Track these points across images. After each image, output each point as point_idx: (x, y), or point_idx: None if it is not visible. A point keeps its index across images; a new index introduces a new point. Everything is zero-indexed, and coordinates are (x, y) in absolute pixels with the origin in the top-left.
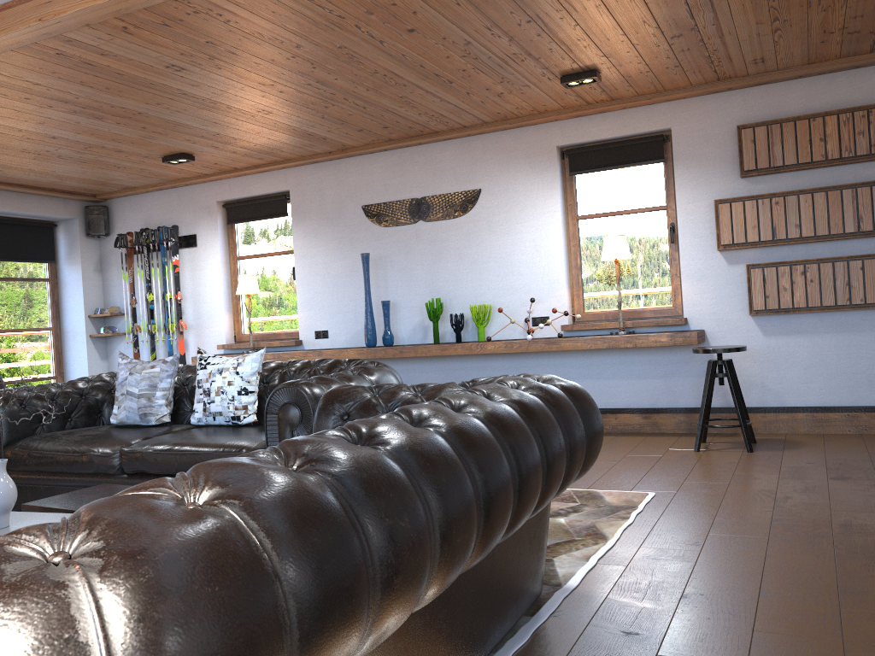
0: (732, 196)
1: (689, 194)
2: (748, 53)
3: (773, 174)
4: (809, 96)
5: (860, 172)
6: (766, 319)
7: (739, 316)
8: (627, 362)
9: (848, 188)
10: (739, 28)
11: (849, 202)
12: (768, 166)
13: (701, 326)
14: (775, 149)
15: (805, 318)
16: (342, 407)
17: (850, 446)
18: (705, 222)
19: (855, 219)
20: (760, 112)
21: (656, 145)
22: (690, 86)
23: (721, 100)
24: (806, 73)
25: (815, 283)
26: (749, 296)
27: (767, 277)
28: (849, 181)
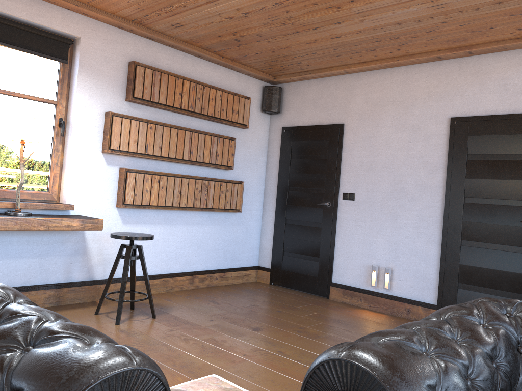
0: (118, 112)
1: (86, 99)
2: (187, 18)
3: (145, 106)
4: (172, 61)
5: (189, 122)
6: (126, 211)
7: (108, 207)
8: (5, 242)
9: (187, 130)
10: (226, 5)
11: (188, 140)
12: (150, 99)
13: (80, 212)
14: (155, 89)
15: (149, 212)
16: (431, 390)
17: (191, 302)
18: (95, 126)
19: (189, 152)
20: (144, 58)
21: (63, 46)
22: (110, 13)
23: (121, 35)
24: (180, 46)
25: (164, 189)
26: (123, 193)
27: (138, 180)
28: (184, 126)
